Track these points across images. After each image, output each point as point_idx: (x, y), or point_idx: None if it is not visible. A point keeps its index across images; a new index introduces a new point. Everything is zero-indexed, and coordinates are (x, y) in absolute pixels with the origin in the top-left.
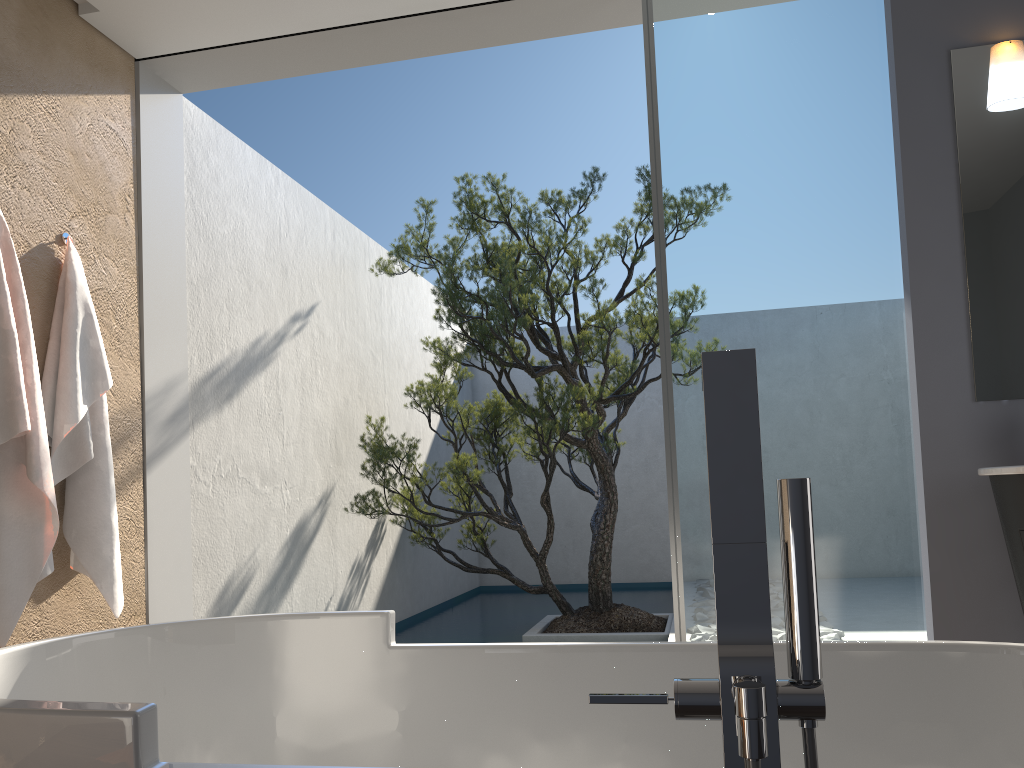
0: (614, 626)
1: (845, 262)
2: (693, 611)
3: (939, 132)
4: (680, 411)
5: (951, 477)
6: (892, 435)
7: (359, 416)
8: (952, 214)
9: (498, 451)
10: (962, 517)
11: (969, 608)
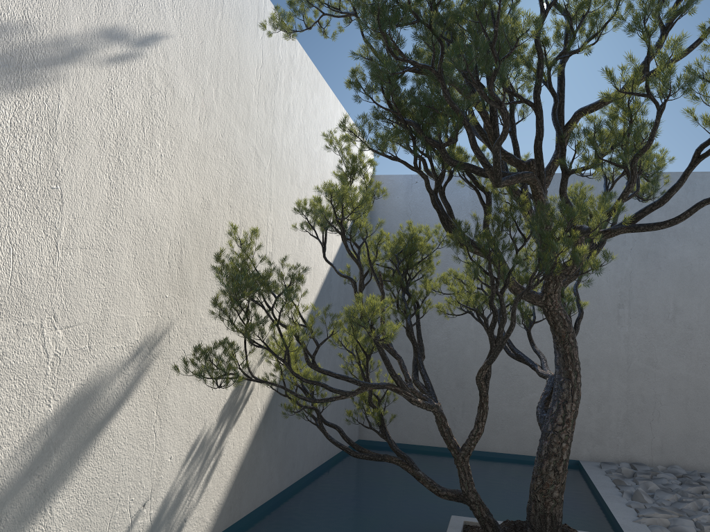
0: None
1: None
2: None
3: None
4: None
5: None
6: None
7: (226, 230)
8: None
9: (409, 299)
10: None
11: None
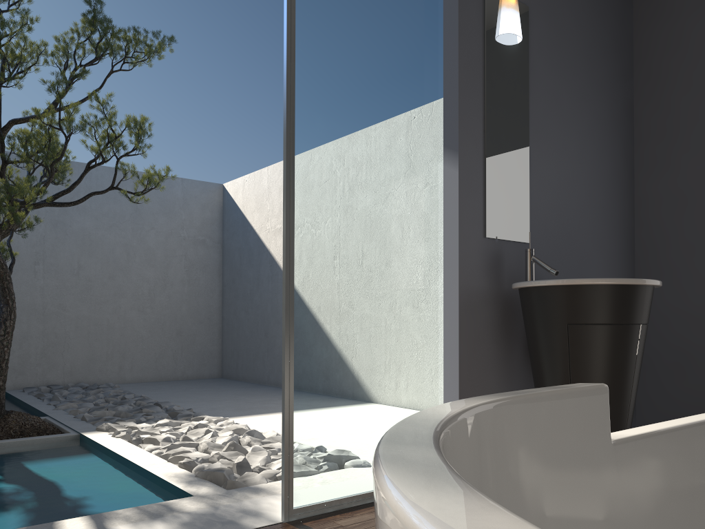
0: (14, 432)
1: (412, 114)
2: (299, 399)
3: (476, 39)
4: (298, 209)
5: (472, 289)
6: (431, 255)
7: None
8: (480, 101)
9: None
10: (475, 319)
11: (476, 384)
